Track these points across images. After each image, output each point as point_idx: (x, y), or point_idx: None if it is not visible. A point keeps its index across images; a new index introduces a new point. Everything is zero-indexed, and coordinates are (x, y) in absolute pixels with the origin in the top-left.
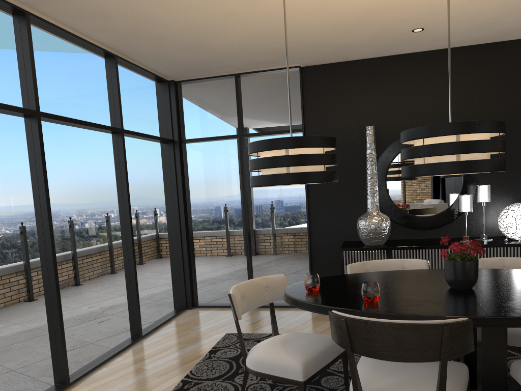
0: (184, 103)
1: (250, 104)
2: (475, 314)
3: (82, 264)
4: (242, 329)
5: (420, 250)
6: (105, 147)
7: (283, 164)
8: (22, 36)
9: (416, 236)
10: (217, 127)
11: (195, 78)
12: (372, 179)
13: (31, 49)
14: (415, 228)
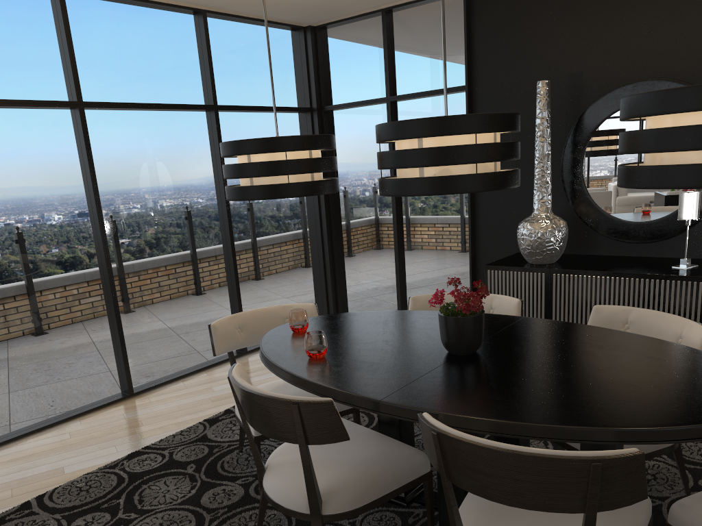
0: (327, 56)
1: (401, 52)
2: (375, 394)
3: (154, 269)
4: None
5: (592, 277)
6: (189, 131)
7: (237, 174)
8: (58, 16)
9: (624, 252)
10: (363, 88)
11: (336, 20)
12: (540, 165)
13: (68, 30)
14: (622, 240)
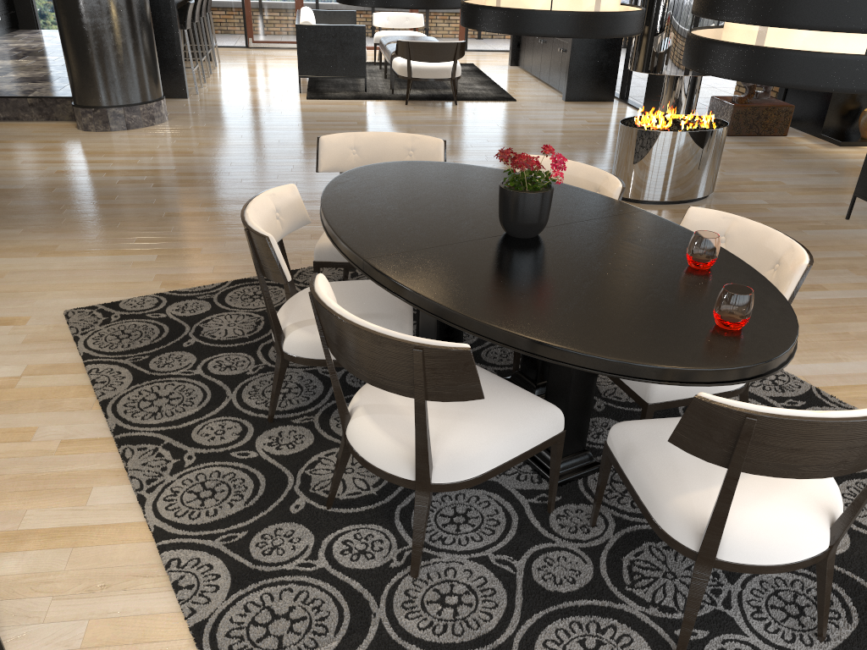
0: None
1: None
2: (646, 215)
3: None
4: None
5: None
6: None
7: None
8: None
9: None
10: None
11: None
12: None
13: None
14: None
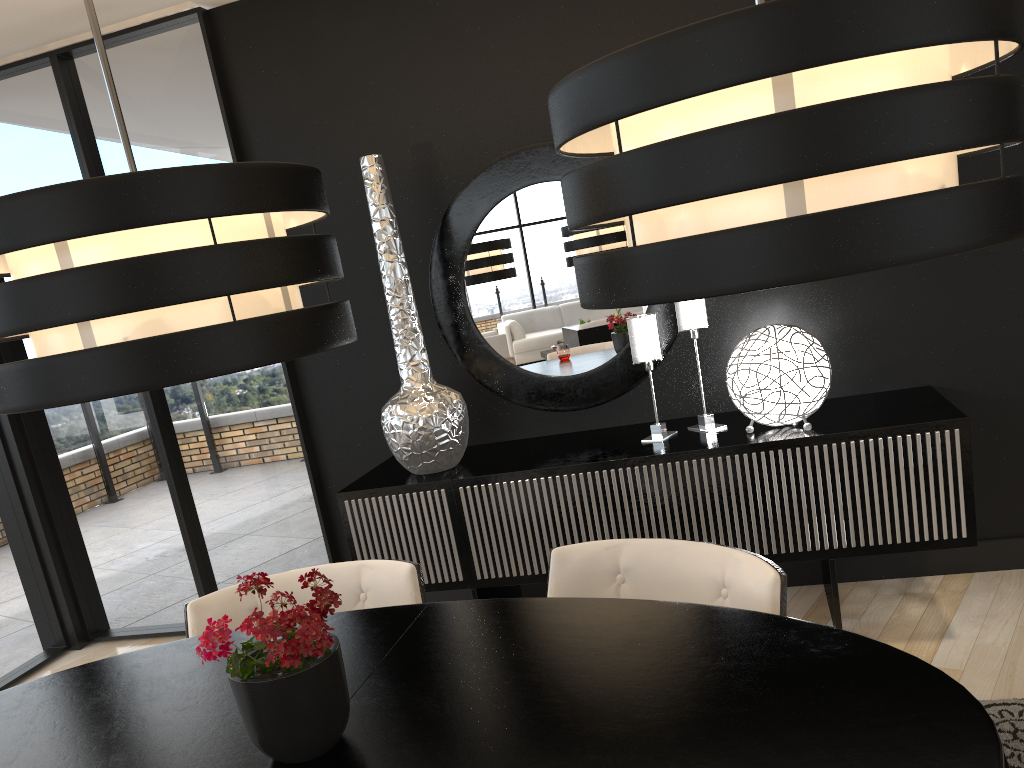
0: None
1: (106, 128)
2: None
3: None
4: None
5: (526, 482)
6: None
7: None
8: None
9: (561, 427)
10: None
11: None
12: (396, 301)
13: None
14: (554, 409)
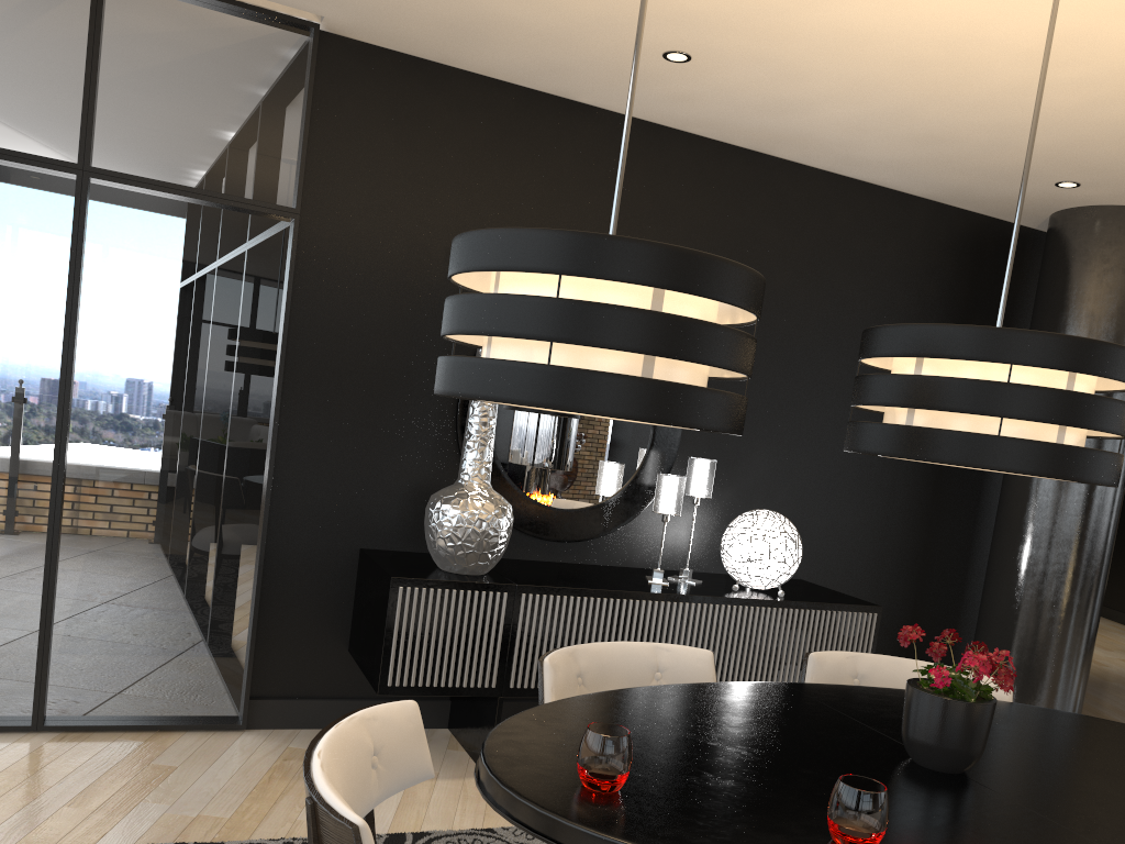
0: None
1: (132, 79)
2: None
3: None
4: (54, 829)
5: (583, 599)
6: None
7: (667, 346)
8: None
9: (537, 554)
10: None
11: None
12: None
13: None
14: (540, 536)
